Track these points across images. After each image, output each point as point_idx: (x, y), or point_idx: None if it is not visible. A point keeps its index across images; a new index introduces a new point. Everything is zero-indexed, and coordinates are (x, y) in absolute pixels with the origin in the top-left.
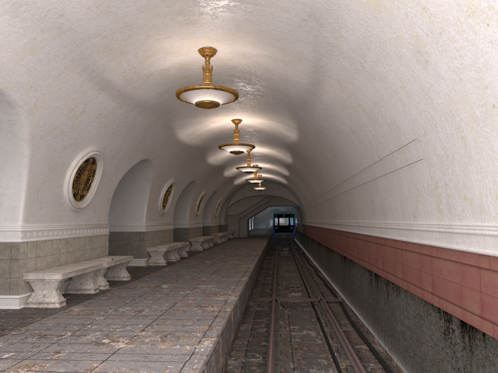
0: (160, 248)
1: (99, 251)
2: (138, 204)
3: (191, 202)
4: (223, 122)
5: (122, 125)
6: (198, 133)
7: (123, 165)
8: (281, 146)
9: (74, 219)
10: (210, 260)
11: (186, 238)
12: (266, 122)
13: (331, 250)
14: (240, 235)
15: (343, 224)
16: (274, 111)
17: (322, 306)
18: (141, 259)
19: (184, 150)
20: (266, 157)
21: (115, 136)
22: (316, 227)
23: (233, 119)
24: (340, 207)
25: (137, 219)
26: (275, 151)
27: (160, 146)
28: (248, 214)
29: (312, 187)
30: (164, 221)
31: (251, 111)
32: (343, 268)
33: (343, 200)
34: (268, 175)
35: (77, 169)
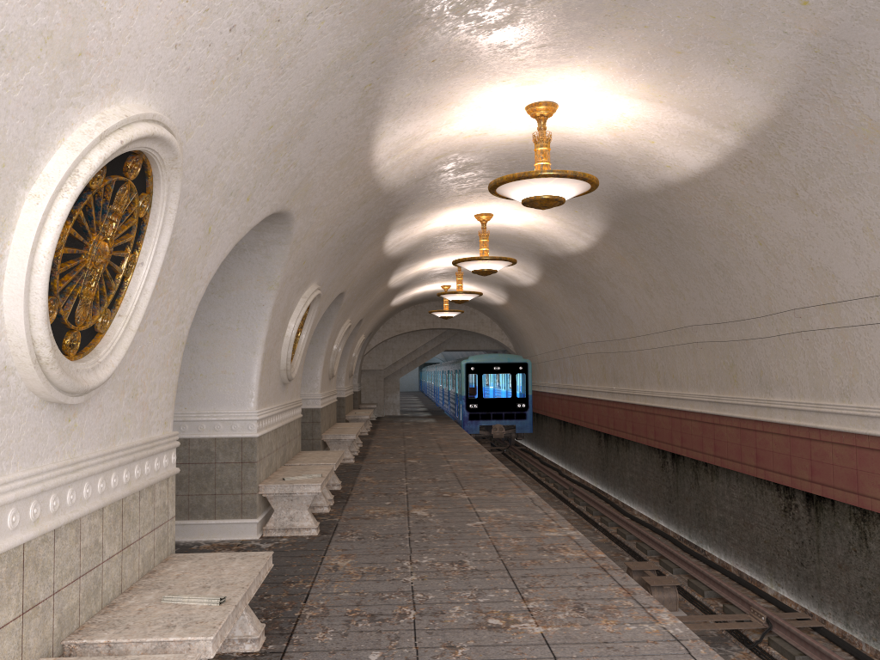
0: (301, 487)
1: (149, 547)
2: (234, 357)
3: (327, 347)
4: (499, 114)
5: (266, 29)
6: (418, 148)
7: (229, 220)
8: (595, 203)
9: (53, 442)
10: (420, 503)
11: (315, 433)
12: (629, 115)
13: (697, 464)
14: (385, 411)
15: (839, 411)
16: (722, 58)
17: (805, 656)
18: (245, 519)
19: (363, 200)
20: (505, 240)
21: (232, 82)
22: (605, 401)
23: (536, 103)
24: (814, 362)
25: (231, 402)
26: (550, 221)
27: (325, 172)
28: (402, 368)
29: (624, 311)
30: (288, 399)
31: (622, 68)
32: (796, 526)
33: (855, 344)
34: (466, 285)
35: (74, 197)
